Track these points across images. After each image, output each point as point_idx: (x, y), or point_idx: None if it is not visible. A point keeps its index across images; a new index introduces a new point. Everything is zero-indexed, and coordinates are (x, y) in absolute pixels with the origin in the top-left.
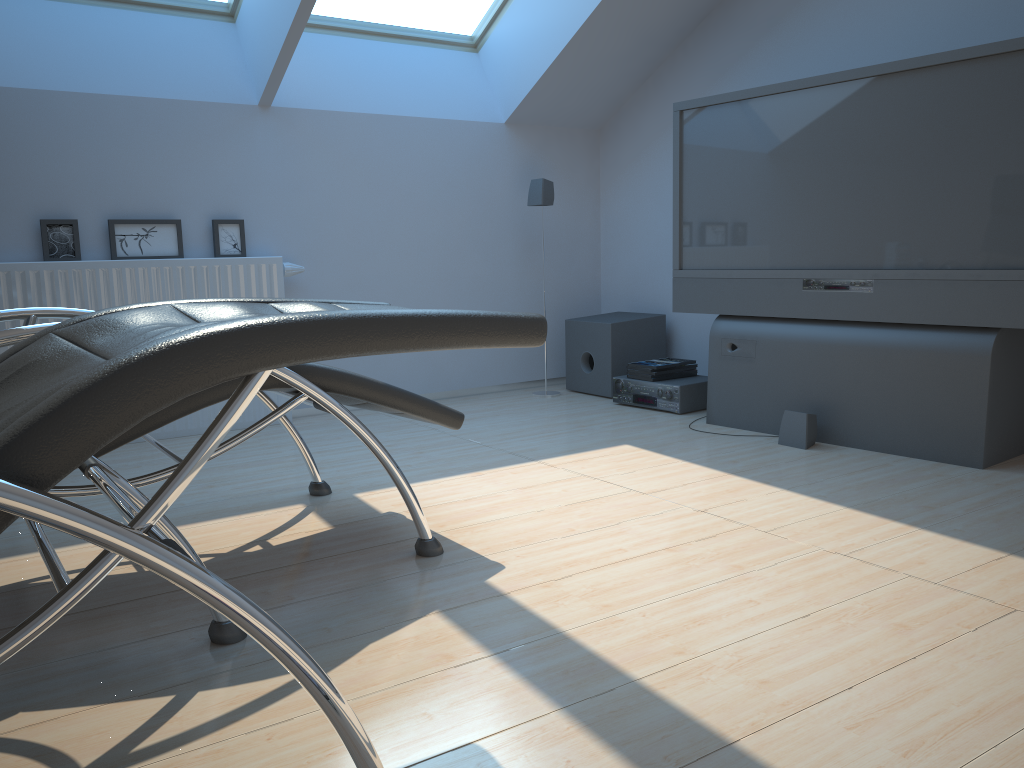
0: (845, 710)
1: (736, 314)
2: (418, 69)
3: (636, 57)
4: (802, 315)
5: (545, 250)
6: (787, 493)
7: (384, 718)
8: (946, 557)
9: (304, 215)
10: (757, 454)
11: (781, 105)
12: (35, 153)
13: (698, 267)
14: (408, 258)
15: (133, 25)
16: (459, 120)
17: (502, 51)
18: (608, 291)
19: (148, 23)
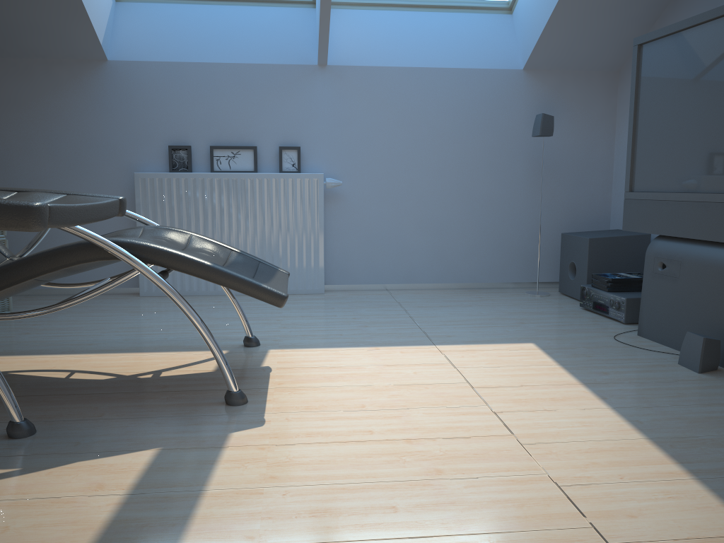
0: None
1: (669, 235)
2: (454, 31)
3: (636, 2)
4: (723, 239)
5: (556, 174)
6: (607, 412)
7: None
8: (673, 517)
9: (347, 144)
10: (639, 370)
11: (719, 29)
12: (169, 103)
13: (644, 189)
14: (429, 177)
15: (244, 15)
16: (481, 68)
17: (524, 10)
18: (615, 211)
19: (254, 13)
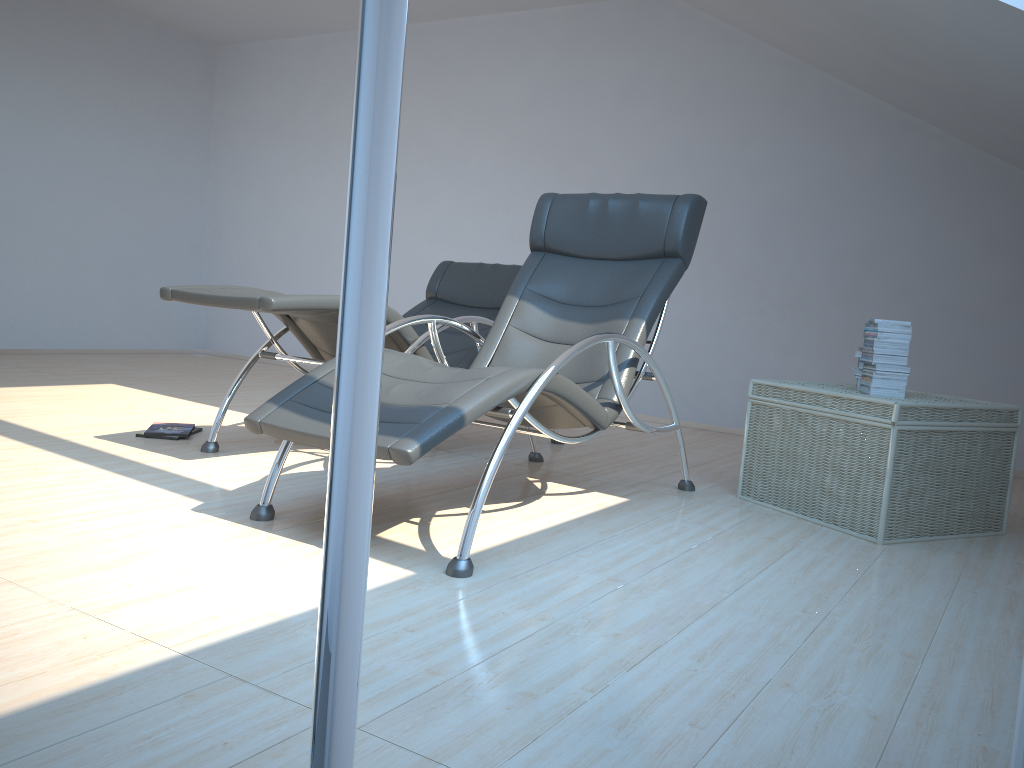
0: (5, 463)
1: None
2: None
3: None
4: None
5: None
6: None
7: (229, 464)
8: None
9: None
10: None
11: None
12: None
13: None
14: None
15: None
16: None
17: None
18: None
19: None
